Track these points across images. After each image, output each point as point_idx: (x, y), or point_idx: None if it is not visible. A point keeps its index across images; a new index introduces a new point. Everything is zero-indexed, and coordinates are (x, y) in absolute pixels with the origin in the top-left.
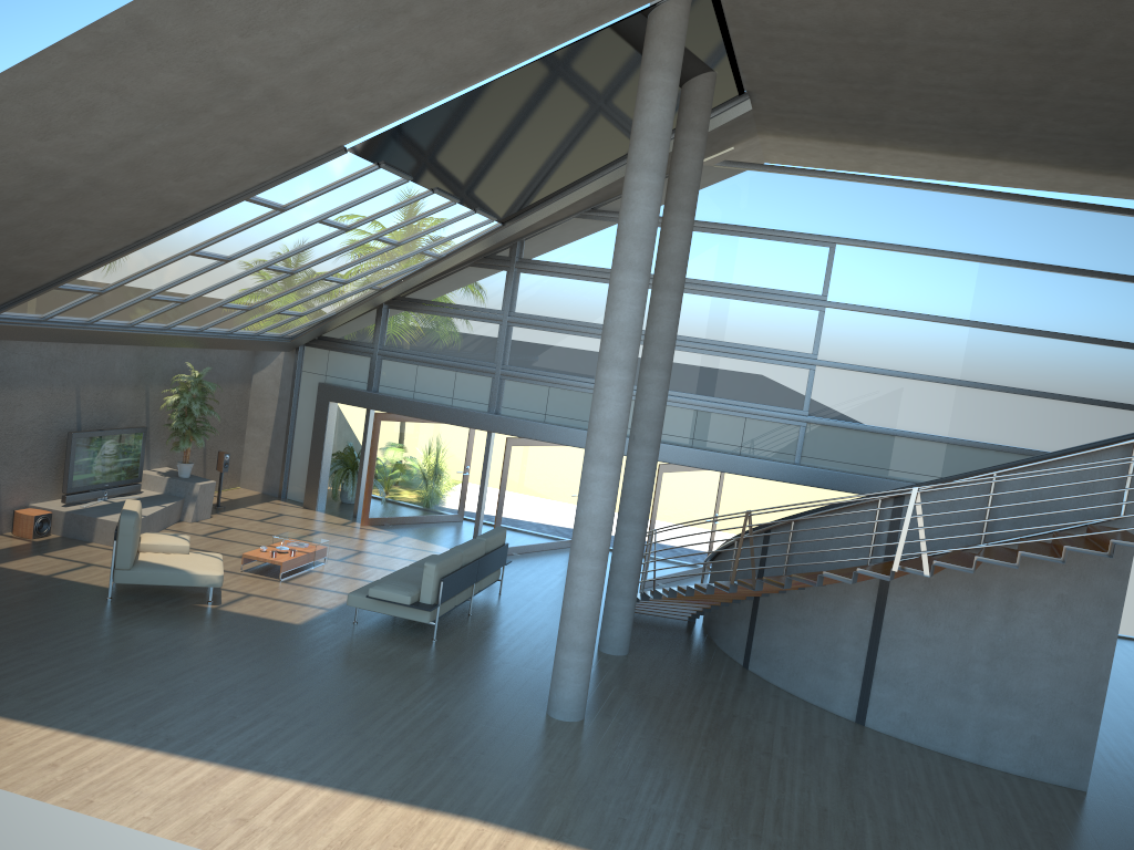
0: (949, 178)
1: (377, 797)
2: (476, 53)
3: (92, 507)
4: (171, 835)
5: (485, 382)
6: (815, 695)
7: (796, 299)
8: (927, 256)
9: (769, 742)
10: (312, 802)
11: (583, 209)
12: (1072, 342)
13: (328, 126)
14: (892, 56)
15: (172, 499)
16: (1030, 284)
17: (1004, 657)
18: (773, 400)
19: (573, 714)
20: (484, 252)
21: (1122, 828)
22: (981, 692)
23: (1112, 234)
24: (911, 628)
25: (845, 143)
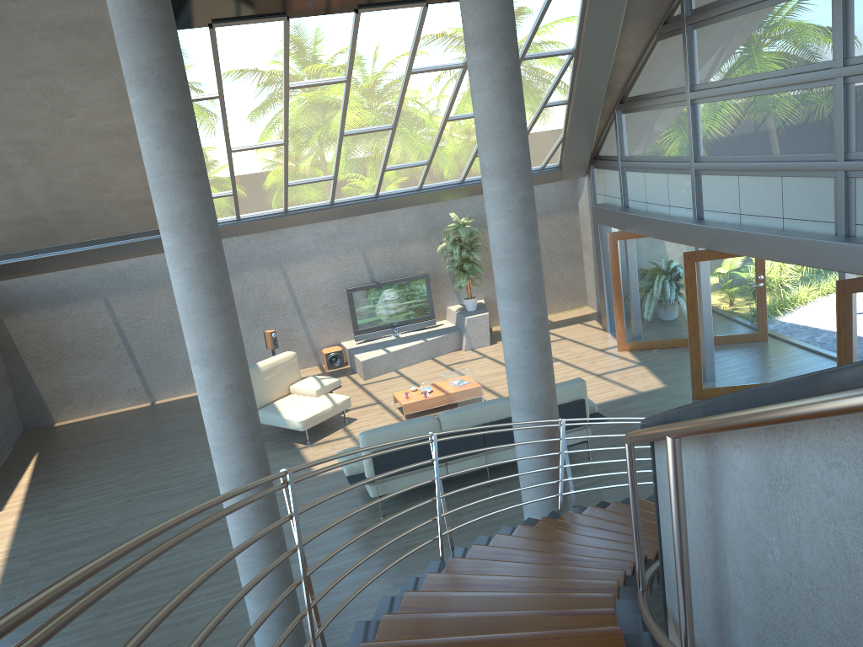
0: None
1: None
2: None
3: (373, 343)
4: None
5: (687, 181)
6: None
7: None
8: None
9: None
10: None
11: None
12: None
13: (69, 27)
14: None
15: (447, 332)
16: None
17: None
18: None
19: None
20: (658, 19)
21: None
22: None
23: None
24: None
25: None
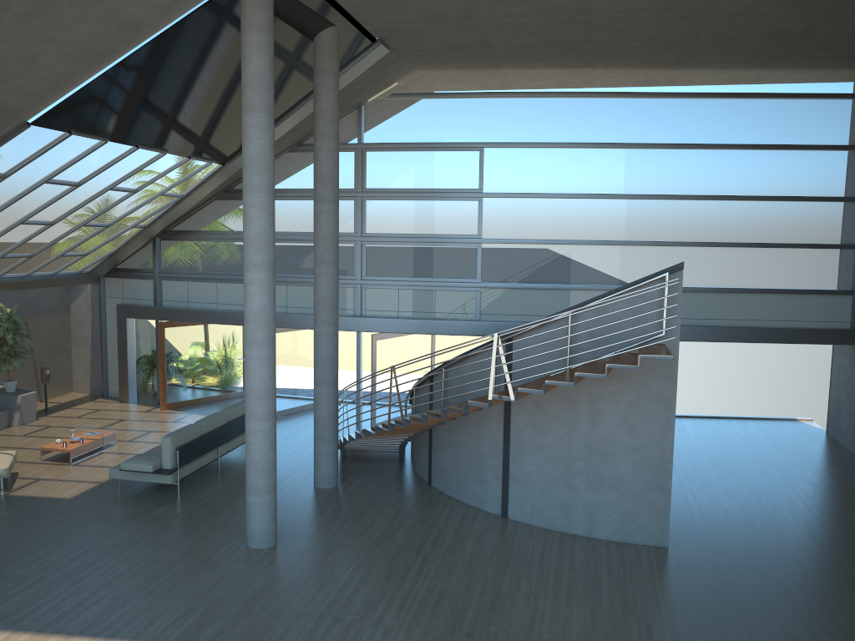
0: (572, 86)
1: (67, 634)
2: (100, 35)
3: None
4: None
5: (239, 288)
6: (473, 499)
7: (460, 194)
8: (553, 148)
9: (422, 542)
10: None
11: (291, 145)
12: (671, 200)
13: None
14: None
15: None
16: (634, 160)
17: (596, 453)
18: (453, 273)
19: (264, 542)
20: (223, 188)
21: (685, 573)
22: (583, 482)
23: (690, 113)
24: (530, 439)
25: (479, 69)
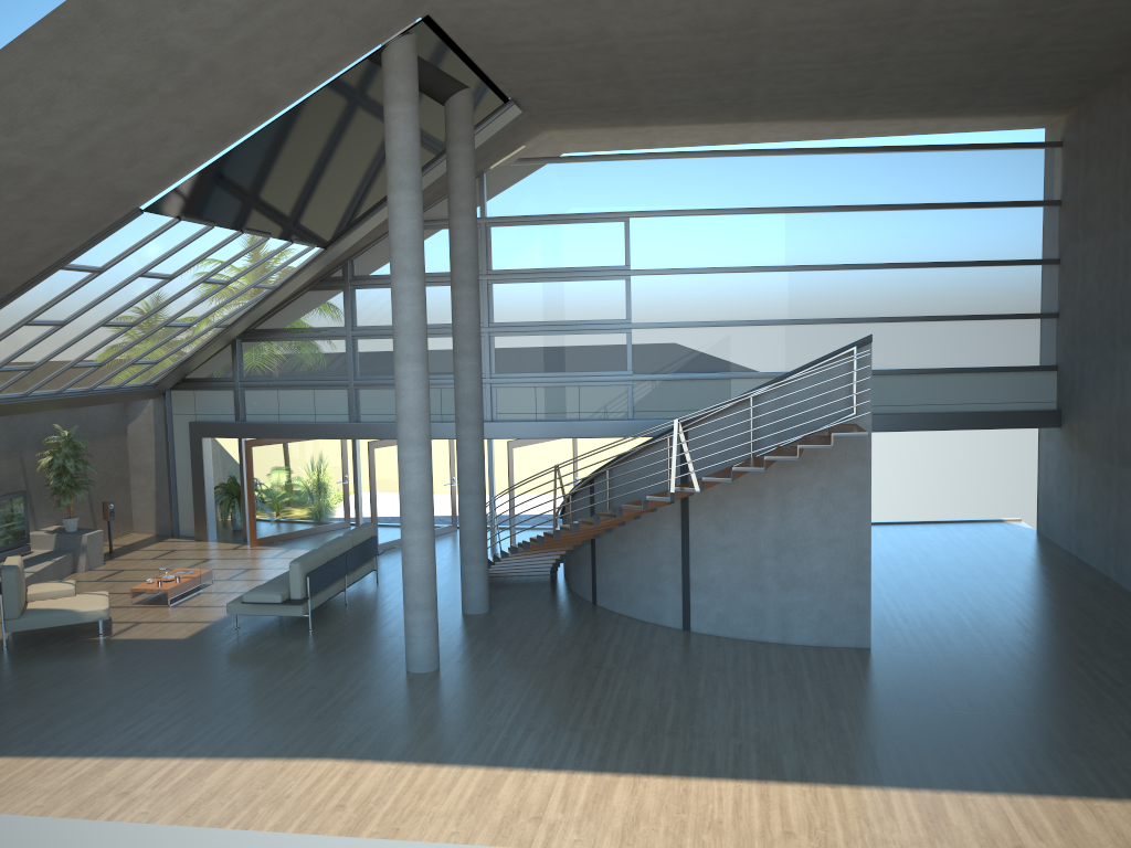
0: (725, 142)
1: (245, 757)
2: (234, 112)
3: None
4: (61, 814)
5: (342, 394)
6: (649, 614)
7: (604, 272)
8: (710, 215)
9: (602, 658)
10: (187, 770)
11: None
12: (847, 271)
13: (117, 194)
14: (612, 54)
15: (62, 553)
16: (803, 226)
17: (787, 549)
18: (600, 366)
19: (427, 665)
20: (319, 276)
21: (891, 669)
22: (774, 582)
23: (864, 170)
24: (712, 539)
25: (620, 127)
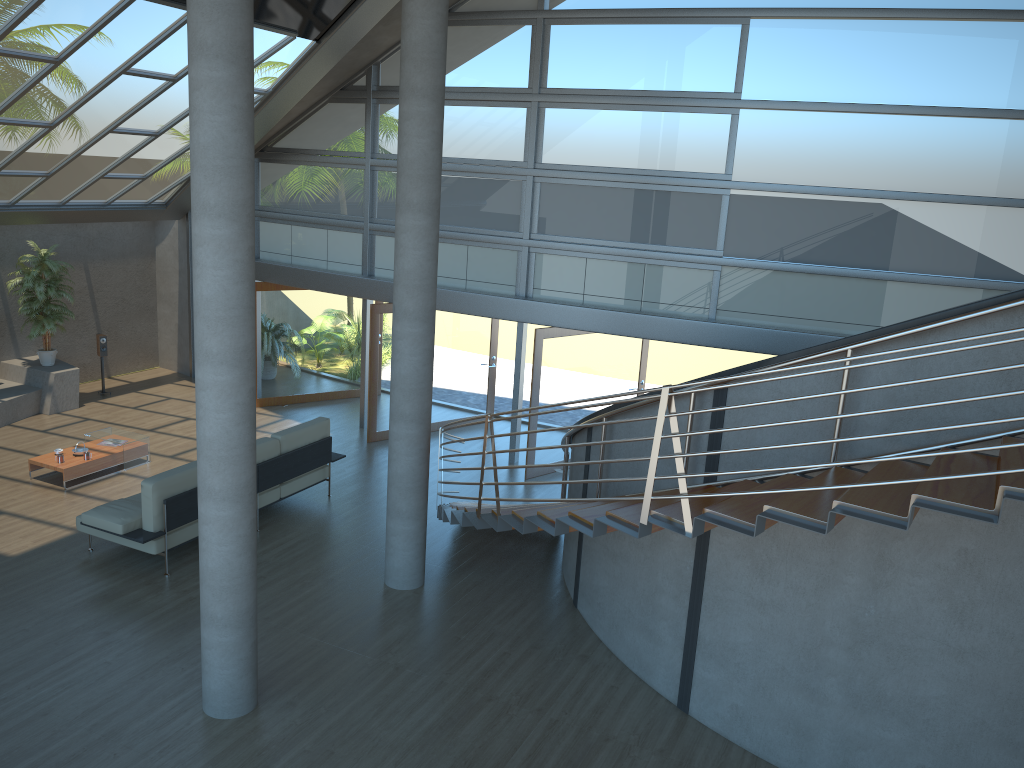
0: None
1: None
2: None
3: None
4: None
5: (356, 240)
6: (634, 660)
7: (700, 101)
8: (880, 20)
9: (507, 753)
10: None
11: None
12: None
13: None
14: None
15: (23, 391)
16: None
17: (874, 643)
18: (678, 239)
19: (226, 709)
20: (338, 84)
21: None
22: (840, 691)
23: None
24: (742, 584)
25: None
